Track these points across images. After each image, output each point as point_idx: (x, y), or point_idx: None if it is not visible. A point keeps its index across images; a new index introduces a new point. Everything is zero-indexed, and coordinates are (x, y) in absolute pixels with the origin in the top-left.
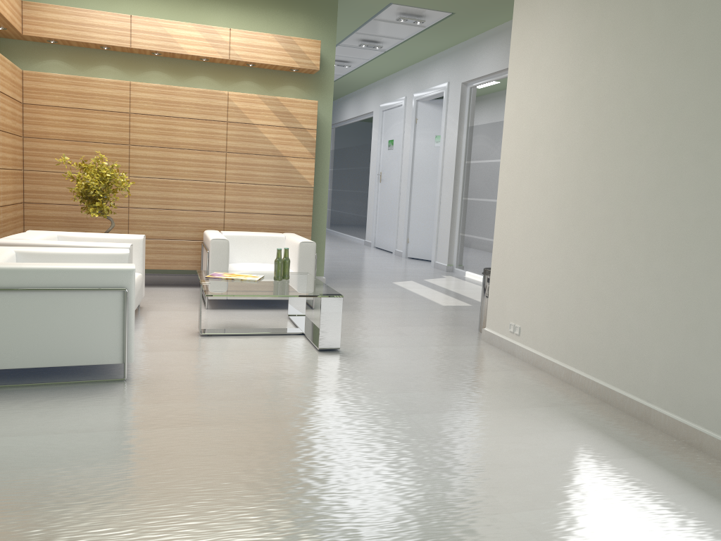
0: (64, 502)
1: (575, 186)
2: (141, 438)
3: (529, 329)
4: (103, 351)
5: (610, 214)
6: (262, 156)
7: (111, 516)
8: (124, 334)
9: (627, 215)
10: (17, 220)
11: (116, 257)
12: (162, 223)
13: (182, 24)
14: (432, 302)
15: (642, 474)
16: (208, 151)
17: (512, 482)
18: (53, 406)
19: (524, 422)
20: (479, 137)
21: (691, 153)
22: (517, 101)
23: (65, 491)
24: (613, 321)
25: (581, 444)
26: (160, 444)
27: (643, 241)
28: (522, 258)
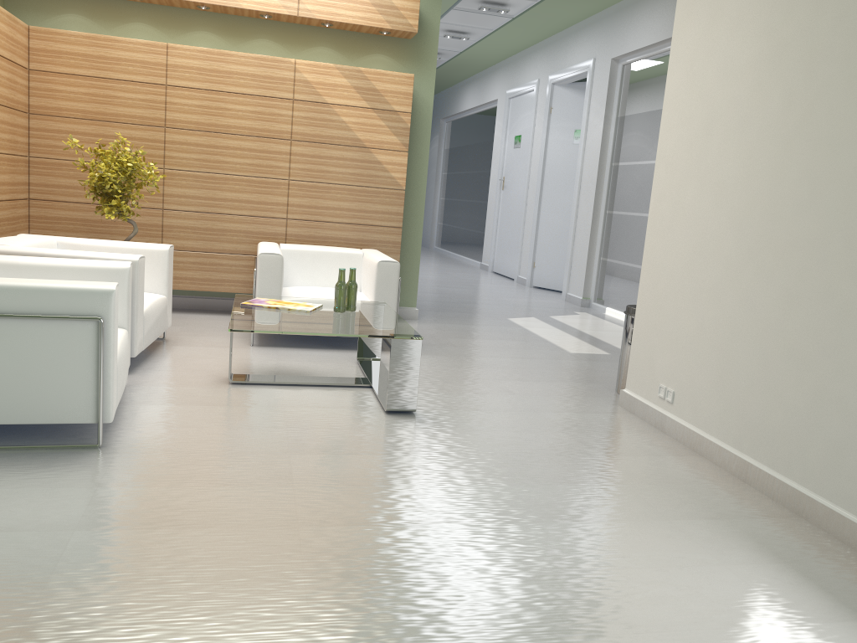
0: None
1: (767, 189)
2: (82, 546)
3: (688, 396)
4: (68, 405)
5: (821, 232)
6: (339, 146)
7: None
8: (99, 382)
9: (849, 234)
10: (17, 220)
11: (111, 273)
12: (205, 231)
13: None
14: (556, 348)
15: None
16: (268, 138)
17: None
18: None
19: (672, 545)
20: (631, 131)
21: None
22: (684, 67)
23: None
24: (818, 395)
25: (763, 591)
26: (106, 559)
27: None
28: (681, 294)
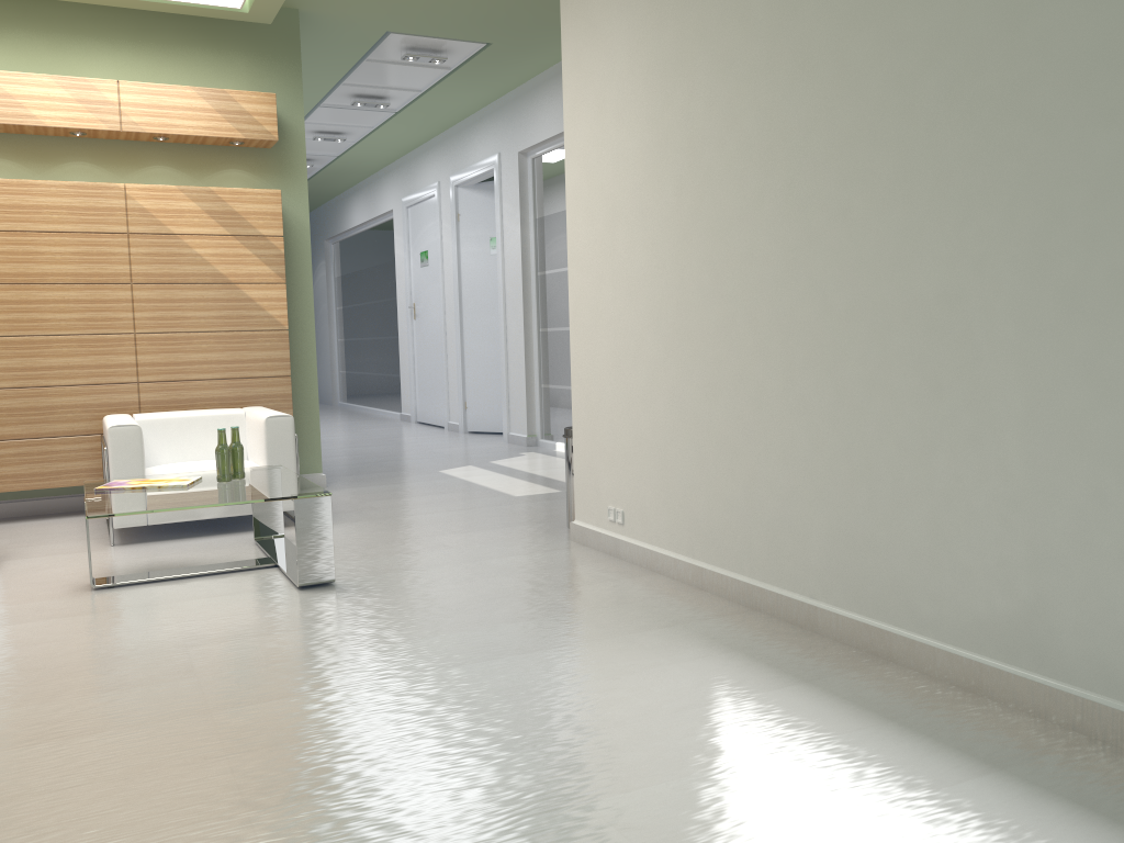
0: None
1: (675, 280)
2: None
3: (637, 512)
4: None
5: (727, 317)
6: (196, 285)
7: None
8: None
9: (750, 316)
10: None
11: None
12: (28, 411)
13: (31, 76)
14: (499, 493)
15: (802, 709)
16: (100, 284)
17: (597, 753)
18: None
19: (625, 656)
20: (553, 233)
21: (826, 209)
22: (581, 160)
23: None
24: (751, 481)
25: (712, 677)
26: None
27: (777, 352)
28: (614, 404)
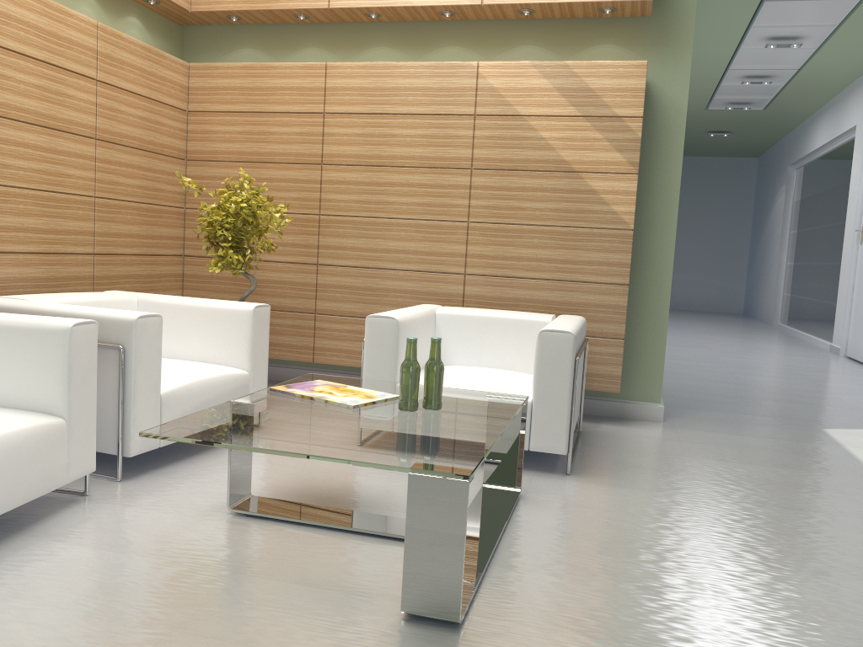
0: None
1: None
2: None
3: None
4: None
5: None
6: (536, 172)
7: None
8: None
9: None
10: (157, 279)
11: (45, 335)
12: (365, 291)
13: None
14: None
15: None
16: (441, 169)
17: None
18: None
19: None
20: None
21: None
22: None
23: None
24: None
25: None
26: None
27: None
28: None
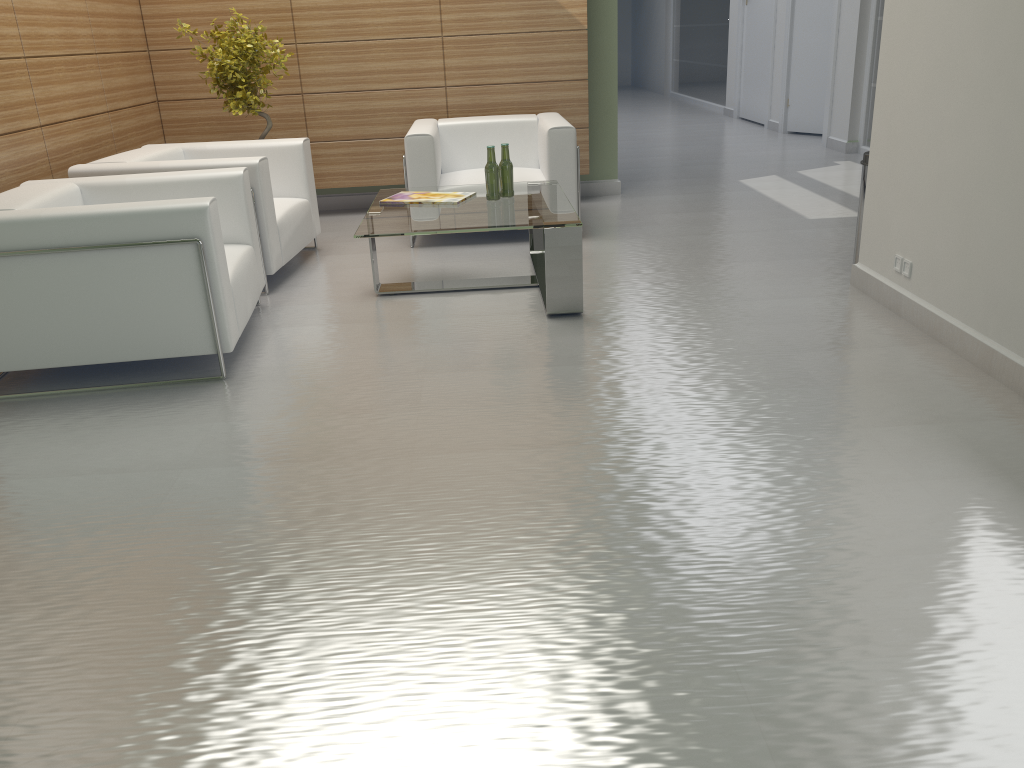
0: (12, 603)
1: None
2: (188, 485)
3: (927, 268)
4: (184, 336)
5: None
6: None
7: (60, 634)
8: (210, 310)
9: None
10: (147, 129)
11: (224, 183)
12: (354, 115)
13: None
14: (792, 214)
15: None
16: None
17: (773, 596)
18: (100, 427)
19: (856, 458)
20: None
21: None
22: None
23: (25, 581)
24: None
25: (957, 511)
26: (208, 497)
27: None
28: (920, 133)
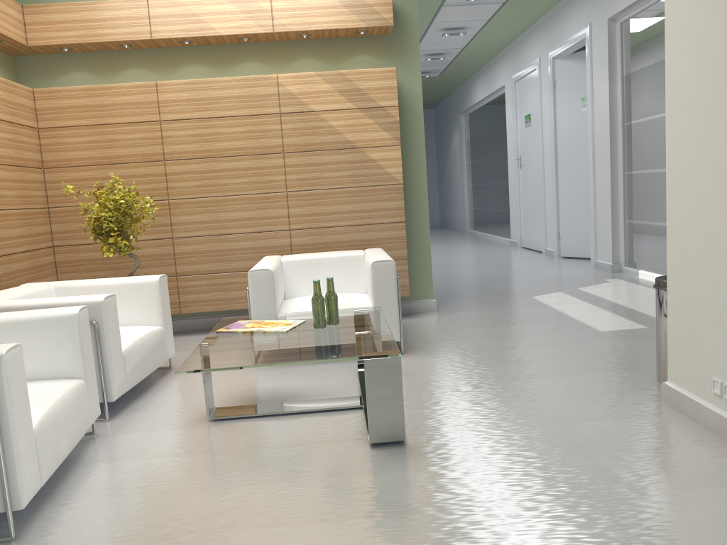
0: None
1: None
2: None
3: None
4: None
5: None
6: (331, 151)
7: None
8: None
9: None
10: (39, 269)
11: (59, 321)
12: (214, 253)
13: None
14: (584, 326)
15: None
16: (261, 155)
17: None
18: None
19: None
20: (639, 87)
21: None
22: None
23: None
24: None
25: None
26: None
27: None
28: (725, 261)
